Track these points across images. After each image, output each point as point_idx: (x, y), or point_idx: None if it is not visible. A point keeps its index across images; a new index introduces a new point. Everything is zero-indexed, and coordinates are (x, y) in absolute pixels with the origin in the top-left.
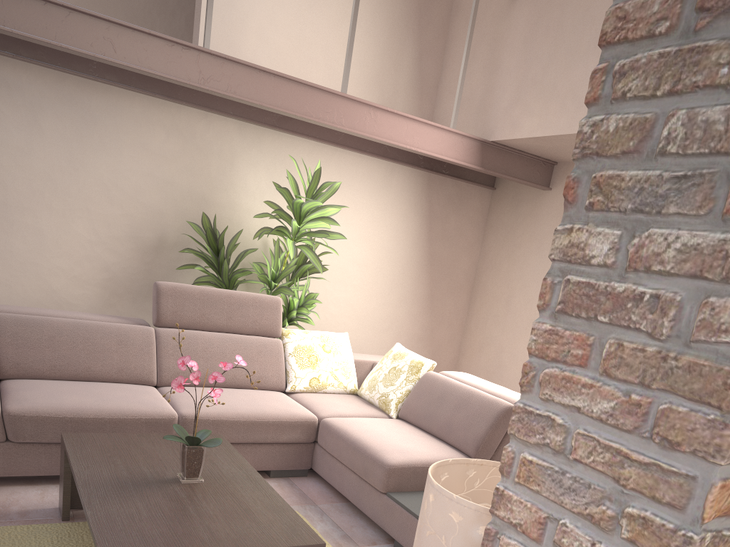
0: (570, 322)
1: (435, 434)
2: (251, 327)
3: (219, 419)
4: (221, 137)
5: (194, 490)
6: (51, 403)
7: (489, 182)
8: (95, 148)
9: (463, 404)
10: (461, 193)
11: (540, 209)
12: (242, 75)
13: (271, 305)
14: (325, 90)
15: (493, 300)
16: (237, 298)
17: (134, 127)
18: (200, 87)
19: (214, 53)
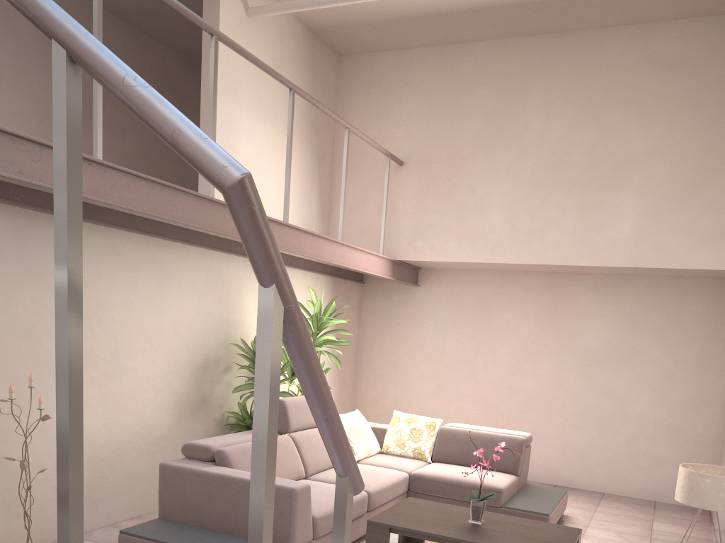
0: None
1: (476, 466)
2: None
3: (381, 488)
4: (235, 272)
5: (493, 525)
6: (320, 504)
7: (360, 279)
8: (168, 294)
9: (491, 443)
10: (348, 289)
11: (412, 299)
12: (301, 238)
13: None
14: (336, 241)
15: (381, 364)
16: None
17: (189, 273)
18: (287, 251)
19: (293, 226)
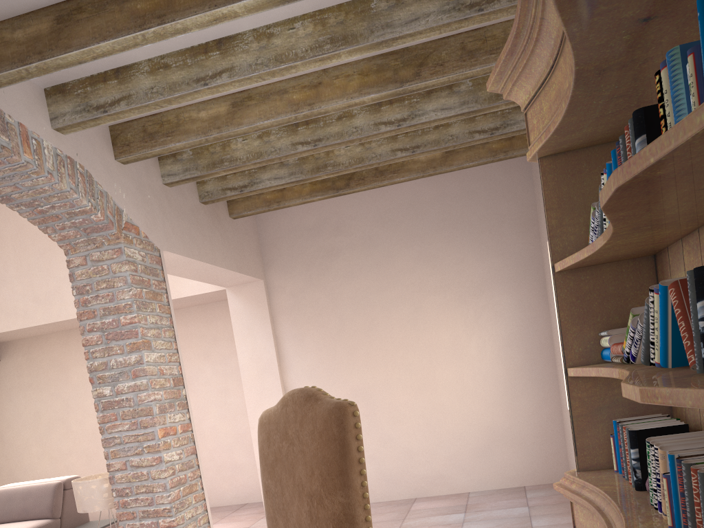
0: (107, 411)
1: (18, 519)
2: None
3: None
4: None
5: None
6: None
7: None
8: None
9: (28, 495)
10: None
11: None
12: None
13: None
14: None
15: None
16: None
17: None
18: None
19: None
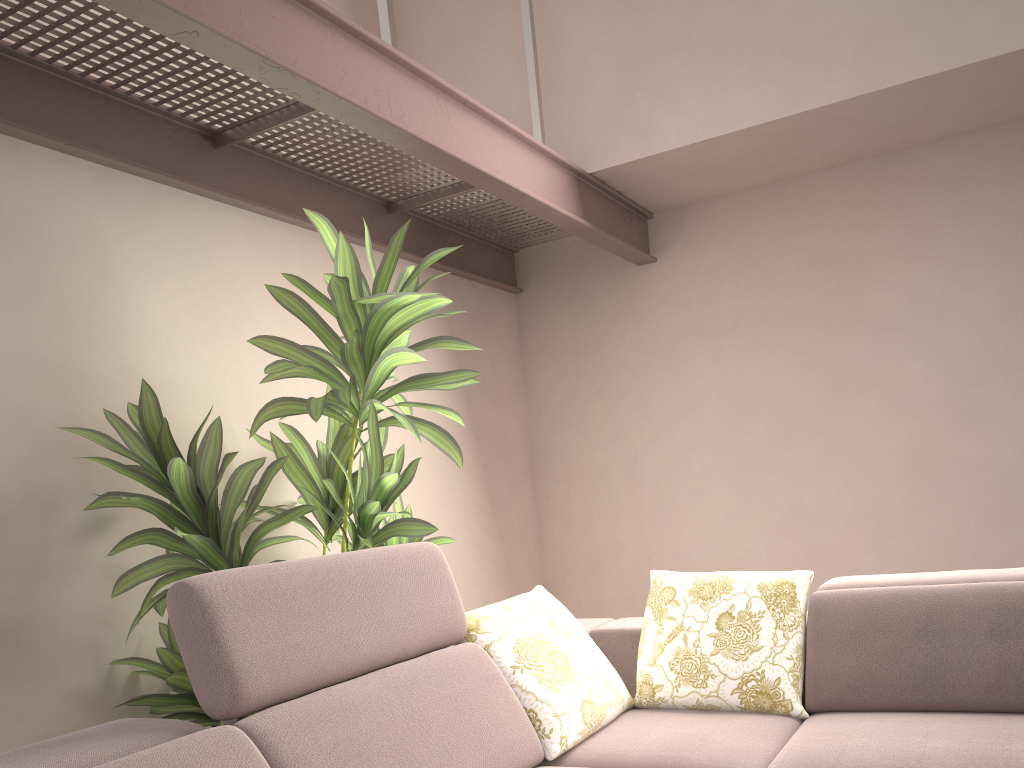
0: None
1: (977, 706)
2: (422, 632)
3: None
4: (65, 206)
5: None
6: None
7: (510, 281)
8: None
9: (1012, 620)
10: (483, 304)
11: (643, 299)
12: None
13: (432, 564)
14: (371, 39)
15: (593, 476)
16: (374, 566)
17: None
18: None
19: None
